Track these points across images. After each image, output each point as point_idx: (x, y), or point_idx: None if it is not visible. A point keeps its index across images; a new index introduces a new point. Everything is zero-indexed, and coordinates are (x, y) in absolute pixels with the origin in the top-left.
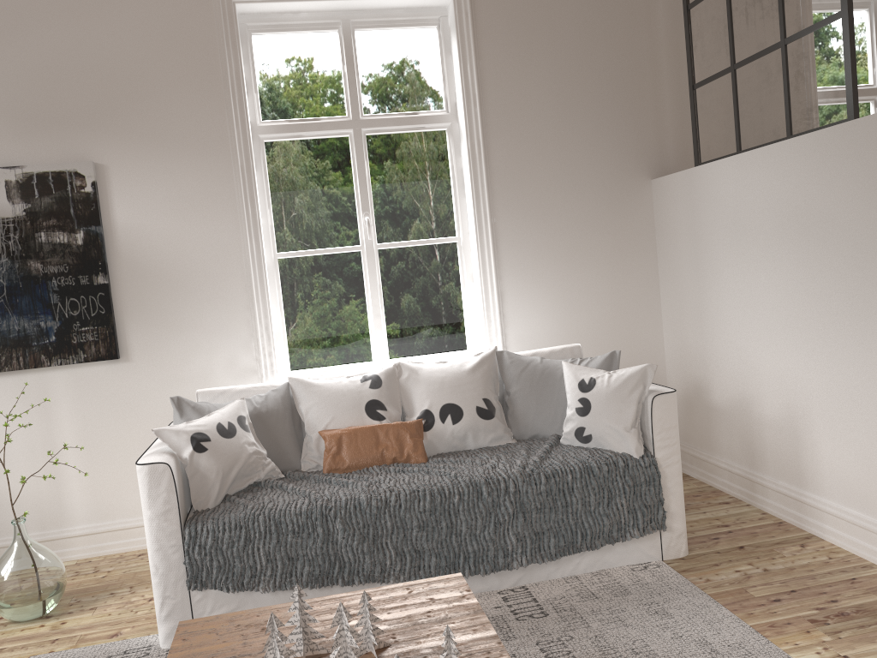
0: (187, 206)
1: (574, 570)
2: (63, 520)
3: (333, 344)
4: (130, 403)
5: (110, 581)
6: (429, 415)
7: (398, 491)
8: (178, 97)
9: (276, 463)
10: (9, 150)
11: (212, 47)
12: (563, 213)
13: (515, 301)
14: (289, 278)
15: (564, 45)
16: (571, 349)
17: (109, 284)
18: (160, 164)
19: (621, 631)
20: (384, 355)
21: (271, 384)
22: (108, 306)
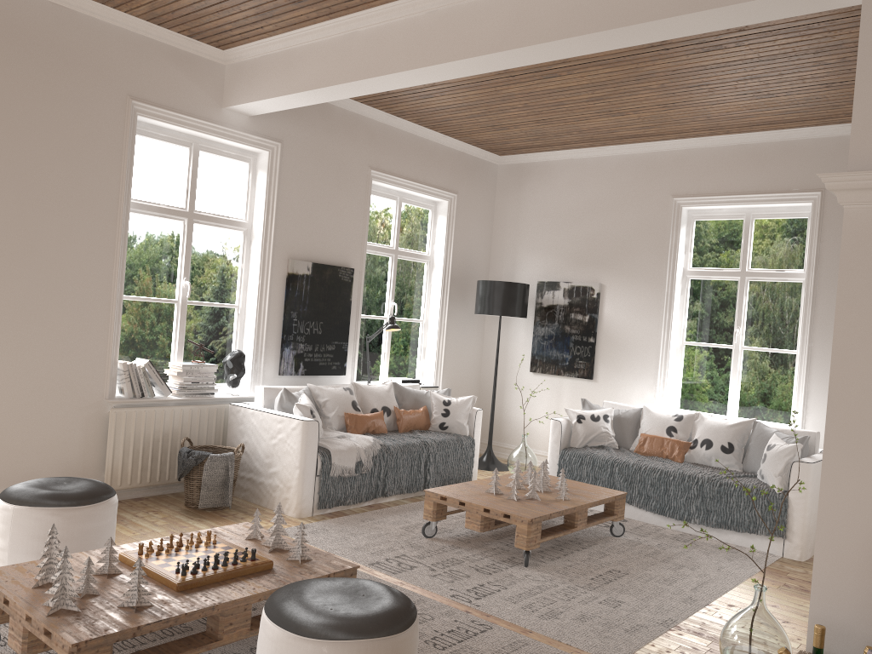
0: (637, 310)
1: (728, 540)
2: None
3: (705, 400)
4: (592, 403)
5: None
6: (696, 441)
7: (648, 465)
8: (643, 254)
9: (619, 442)
10: (569, 274)
11: (664, 230)
12: None
13: (816, 399)
14: (688, 356)
15: None
16: (808, 433)
17: (594, 342)
18: (628, 287)
19: (700, 554)
20: (733, 413)
21: (637, 407)
22: (591, 353)
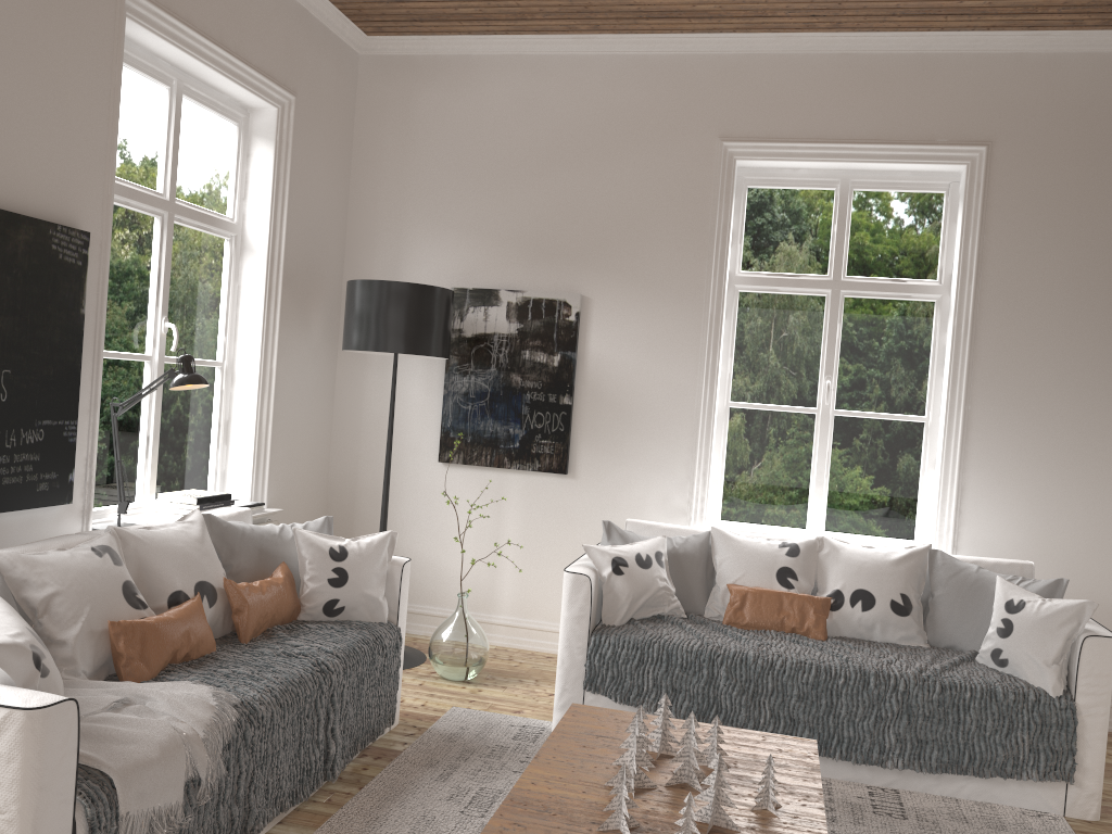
0: (654, 345)
1: (955, 792)
2: (492, 607)
3: (768, 503)
4: (567, 517)
5: (520, 670)
6: (839, 595)
7: (786, 657)
8: (666, 243)
9: (681, 603)
10: (516, 275)
11: (706, 200)
12: (1055, 413)
13: (977, 499)
14: (737, 428)
15: (1093, 227)
16: (1021, 566)
17: (572, 405)
18: (637, 303)
19: None
20: (819, 525)
21: (694, 529)
22: (567, 425)
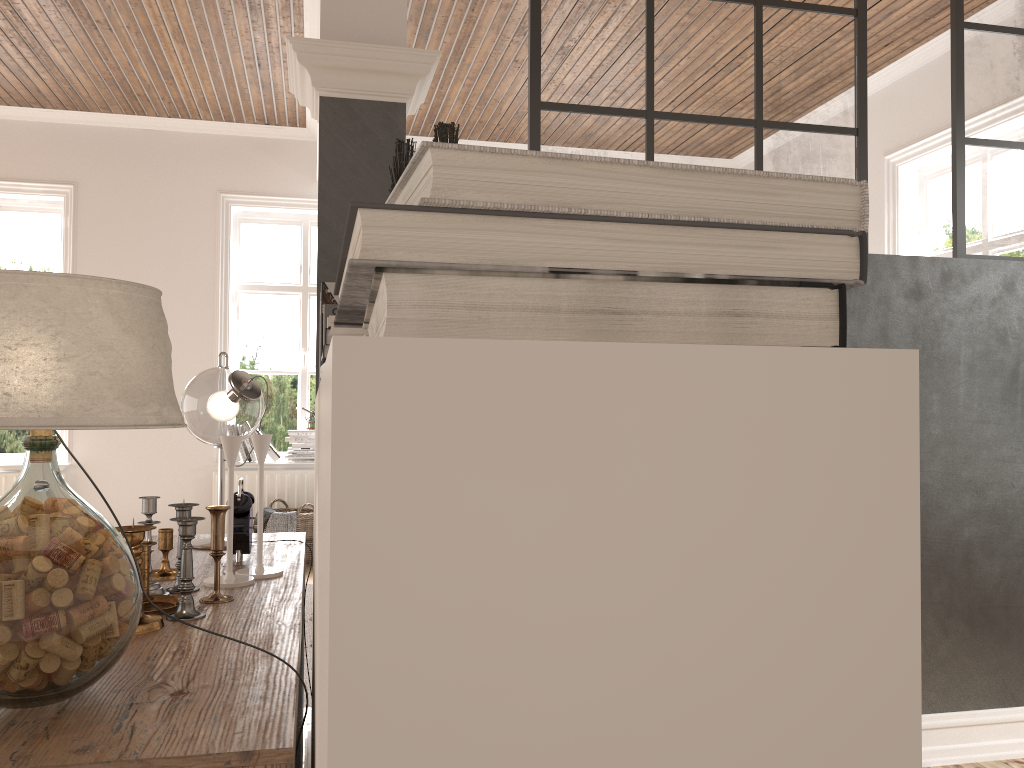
0: None
1: None
2: None
3: None
4: None
5: None
6: None
7: None
8: None
9: None
10: None
11: (880, 206)
12: None
13: None
14: None
15: None
16: None
17: None
18: None
19: None
20: None
21: None
22: None
